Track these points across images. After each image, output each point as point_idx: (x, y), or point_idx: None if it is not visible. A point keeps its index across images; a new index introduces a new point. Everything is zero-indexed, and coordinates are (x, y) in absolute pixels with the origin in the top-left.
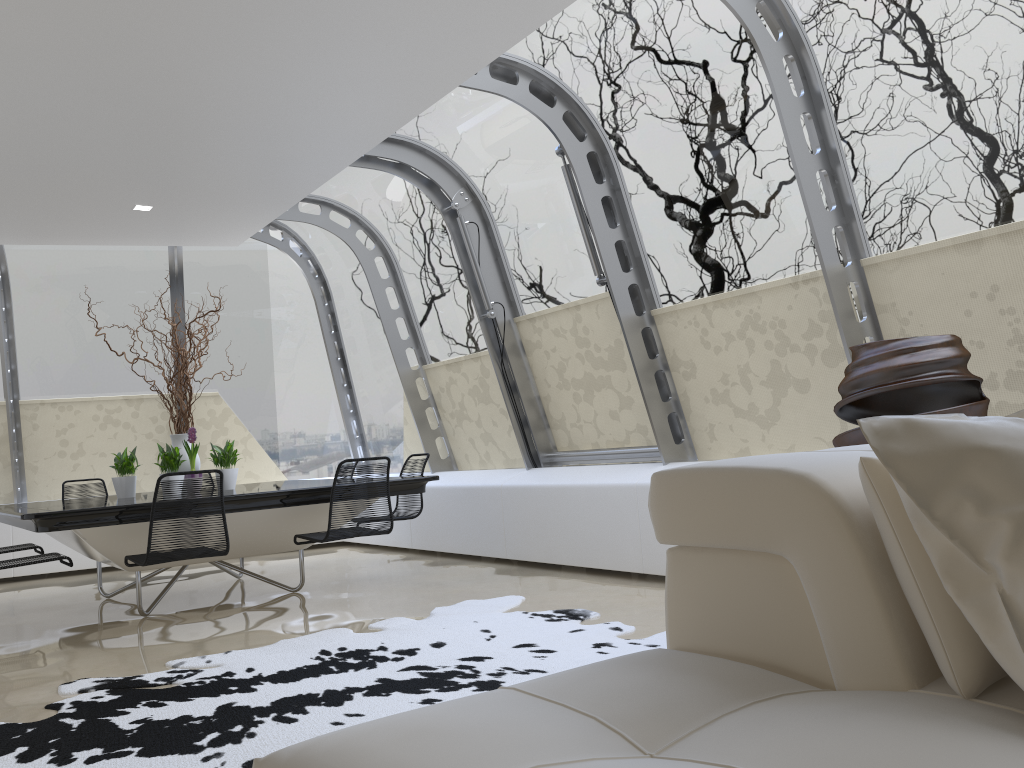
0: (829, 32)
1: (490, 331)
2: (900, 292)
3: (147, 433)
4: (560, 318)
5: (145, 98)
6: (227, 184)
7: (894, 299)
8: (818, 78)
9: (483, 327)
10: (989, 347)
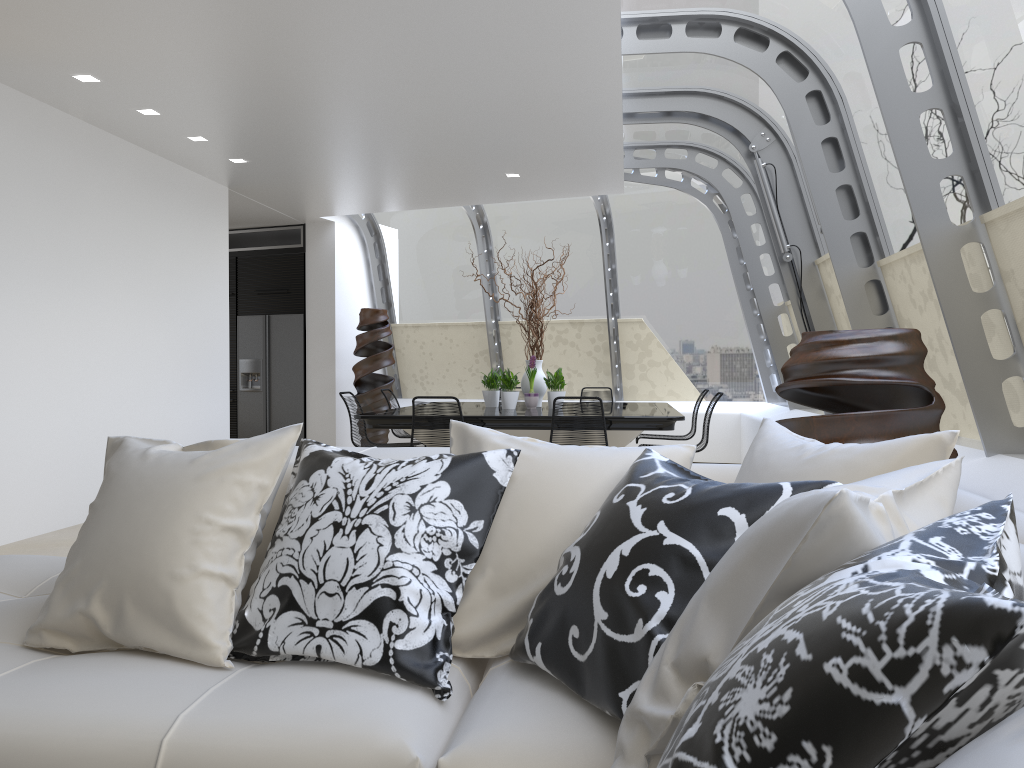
0: None
1: (791, 274)
2: (1013, 257)
3: (587, 351)
4: None
5: (414, 112)
6: (548, 153)
7: (1011, 265)
8: None
9: (782, 270)
10: None
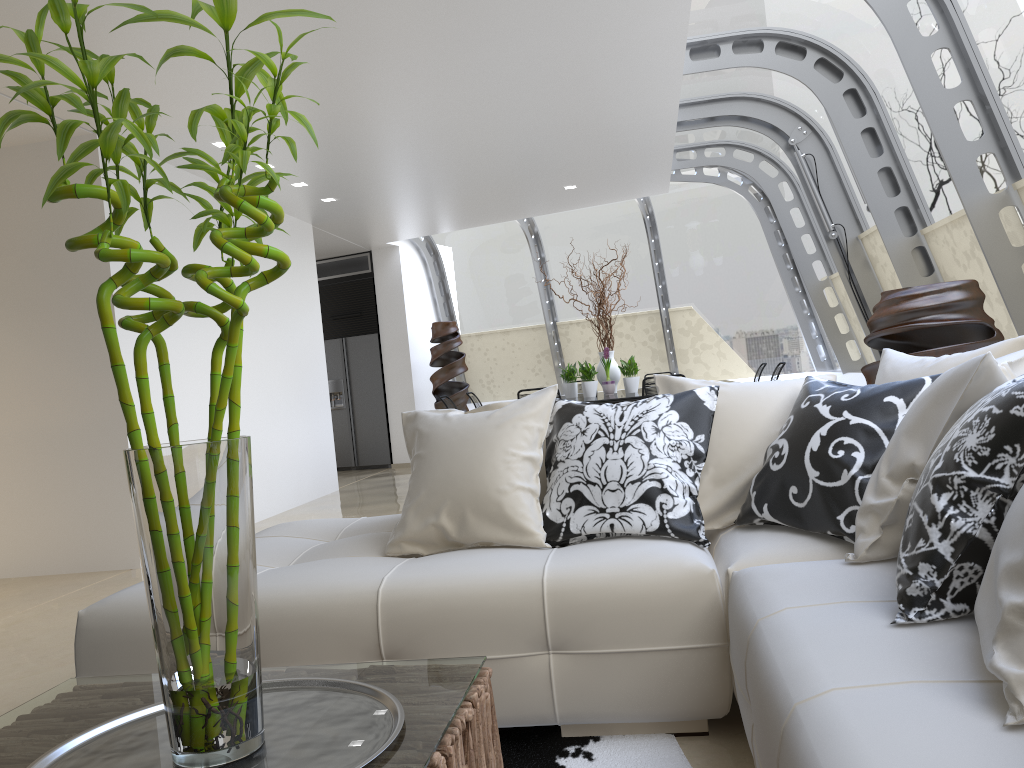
0: None
1: (837, 250)
2: None
3: (642, 342)
4: (879, 236)
5: (494, 142)
6: (605, 165)
7: None
8: (952, 10)
9: (829, 247)
10: None
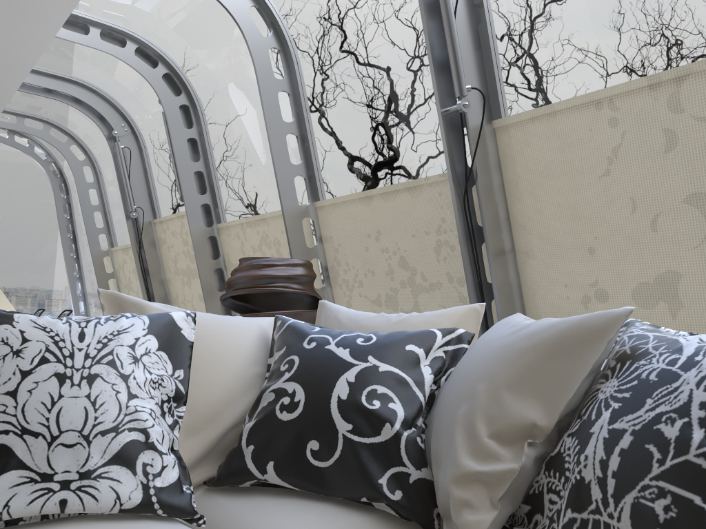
0: (301, 35)
1: (134, 227)
2: (334, 229)
3: None
4: (174, 223)
5: None
6: None
7: (331, 233)
8: (297, 68)
9: (128, 224)
10: (377, 275)
